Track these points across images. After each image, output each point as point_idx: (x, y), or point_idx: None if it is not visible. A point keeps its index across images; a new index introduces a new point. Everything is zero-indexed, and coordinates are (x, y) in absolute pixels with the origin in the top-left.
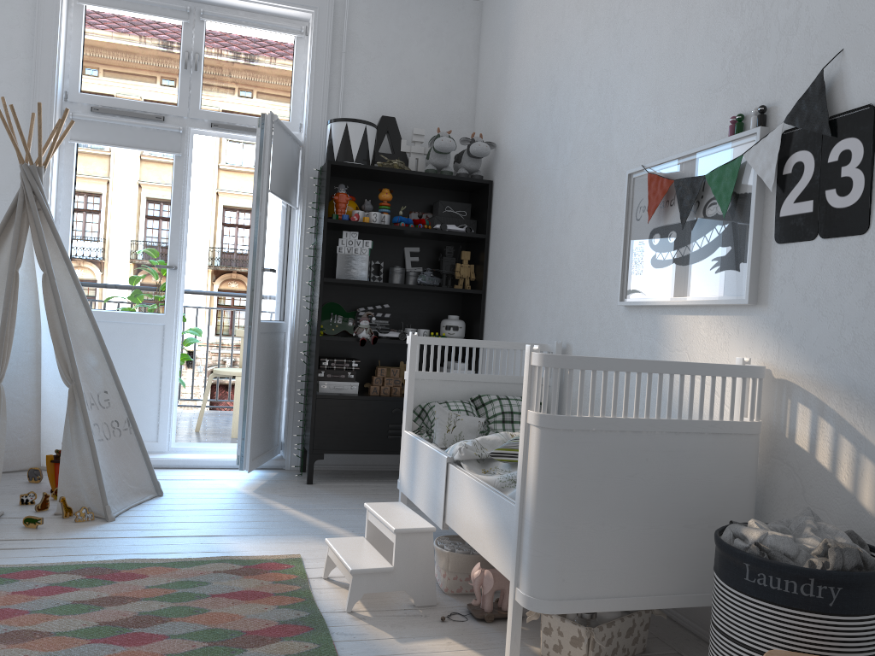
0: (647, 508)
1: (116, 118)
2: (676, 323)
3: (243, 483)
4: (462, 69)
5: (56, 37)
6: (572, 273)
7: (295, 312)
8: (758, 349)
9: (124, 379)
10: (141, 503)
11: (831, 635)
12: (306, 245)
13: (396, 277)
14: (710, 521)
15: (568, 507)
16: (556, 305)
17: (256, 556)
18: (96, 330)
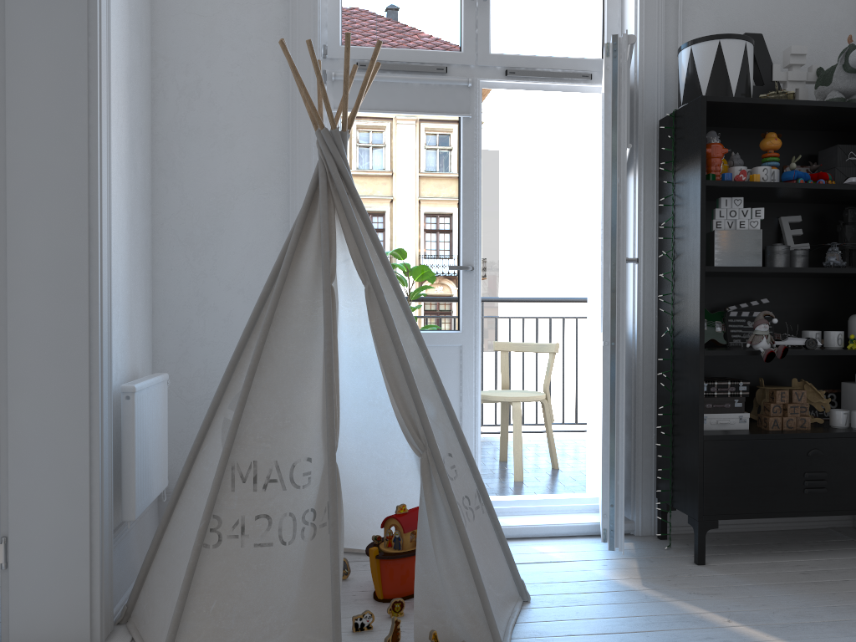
0: None
1: (387, 74)
2: None
3: (608, 566)
4: None
5: None
6: None
7: (636, 317)
8: None
9: None
10: (515, 621)
11: None
12: (646, 224)
13: (781, 259)
14: None
15: None
16: None
17: None
18: (429, 364)
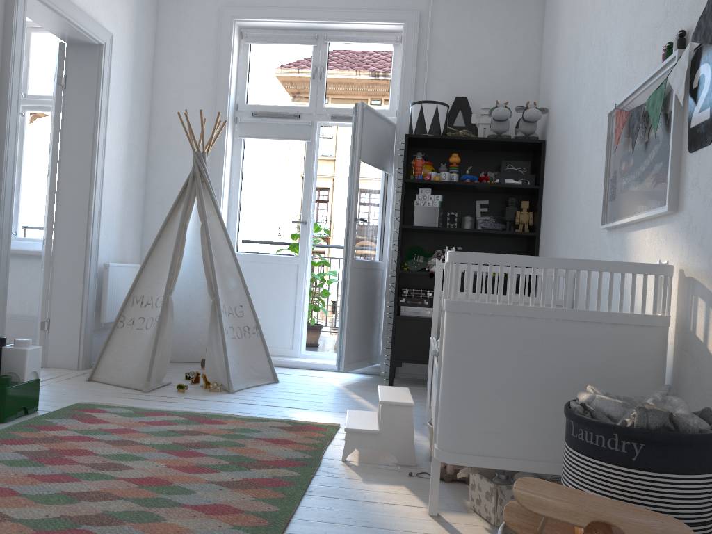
0: (543, 385)
1: (268, 119)
2: (633, 238)
3: (341, 380)
4: (527, 52)
5: (229, 67)
6: (581, 208)
7: (388, 253)
8: (677, 252)
9: (271, 303)
10: (260, 385)
11: (635, 487)
12: (397, 202)
13: (466, 224)
14: None
15: (467, 377)
16: (573, 237)
17: (308, 421)
18: (236, 262)
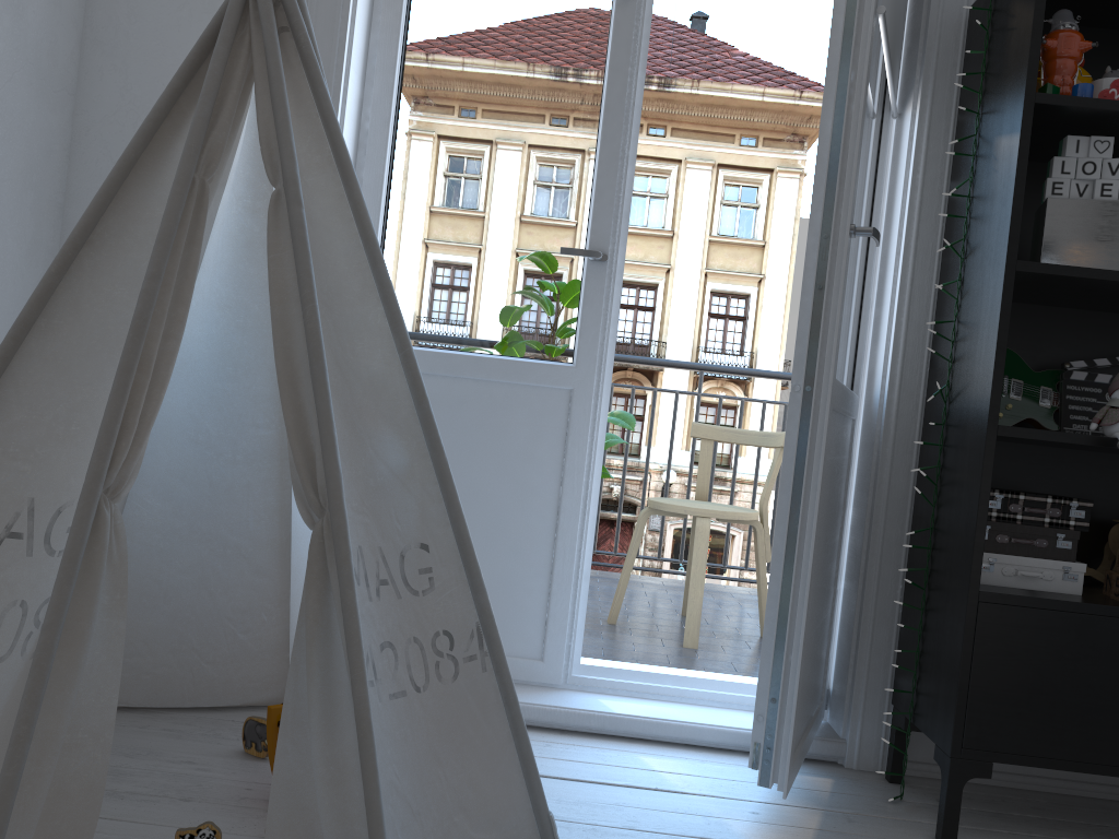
0: None
1: None
2: None
3: (761, 816)
4: None
5: None
6: None
7: (889, 368)
8: None
9: (478, 510)
10: None
11: None
12: (926, 199)
13: None
14: None
15: None
16: None
17: None
18: (408, 368)
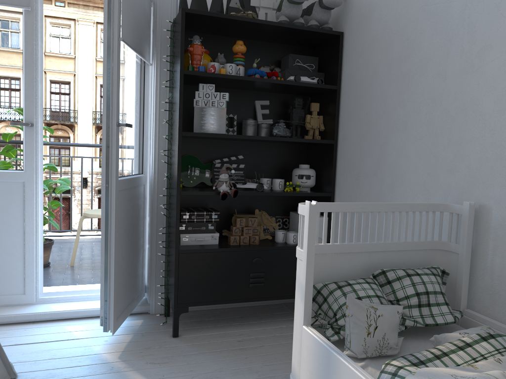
0: None
1: None
2: None
3: (108, 341)
4: None
5: None
6: (487, 121)
7: (153, 165)
8: None
9: None
10: None
11: None
12: (161, 100)
13: (250, 129)
14: None
15: None
16: (456, 158)
17: None
18: None
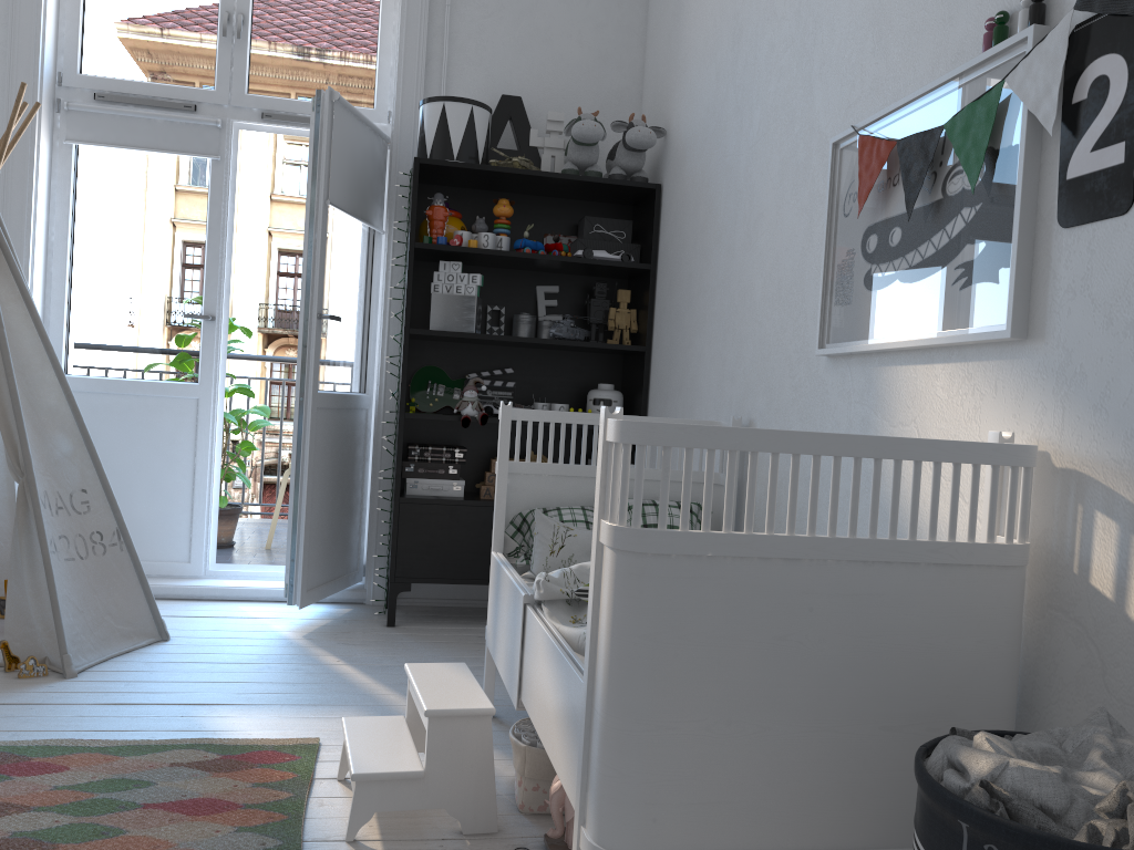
0: (811, 696)
1: (129, 108)
2: (900, 379)
3: (295, 623)
4: (623, 26)
5: None
6: (757, 311)
7: (379, 380)
8: (1028, 418)
9: (143, 475)
10: (131, 651)
11: None
12: (394, 284)
13: (523, 328)
14: (931, 720)
15: (663, 692)
16: (737, 362)
17: (251, 739)
18: (70, 402)
